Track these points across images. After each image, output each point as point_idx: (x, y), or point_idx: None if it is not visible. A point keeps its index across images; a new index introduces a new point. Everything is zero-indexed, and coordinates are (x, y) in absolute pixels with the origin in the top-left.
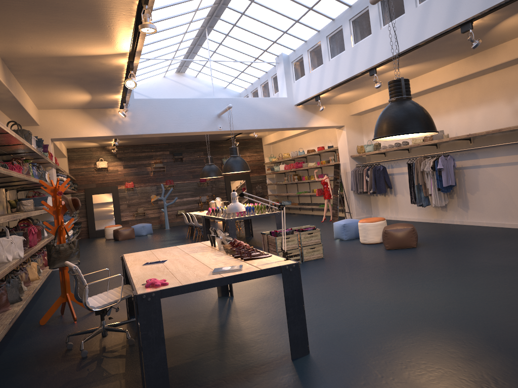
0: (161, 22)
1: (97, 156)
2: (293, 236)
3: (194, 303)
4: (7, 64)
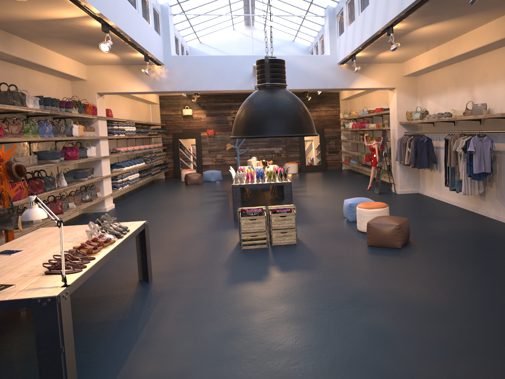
0: None
1: (184, 104)
2: (261, 217)
3: (110, 284)
4: None
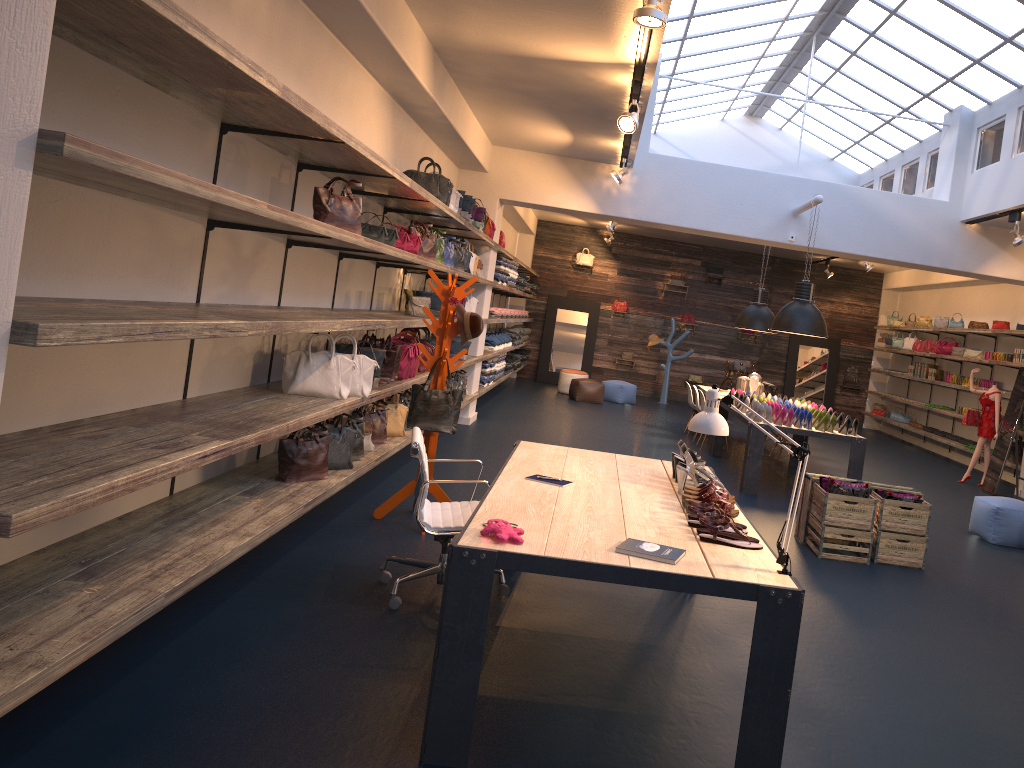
0: (727, 15)
1: (581, 243)
2: (866, 502)
3: None
4: (443, 59)
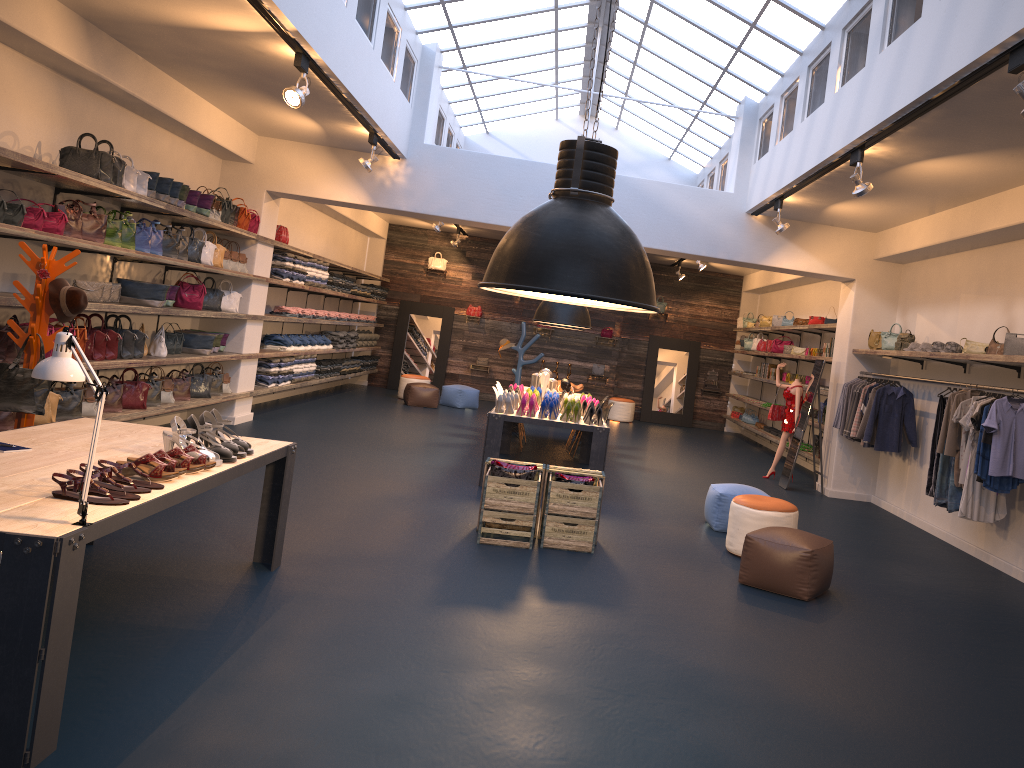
0: (486, 1)
1: (434, 247)
2: (529, 484)
3: (193, 559)
4: (106, 31)
